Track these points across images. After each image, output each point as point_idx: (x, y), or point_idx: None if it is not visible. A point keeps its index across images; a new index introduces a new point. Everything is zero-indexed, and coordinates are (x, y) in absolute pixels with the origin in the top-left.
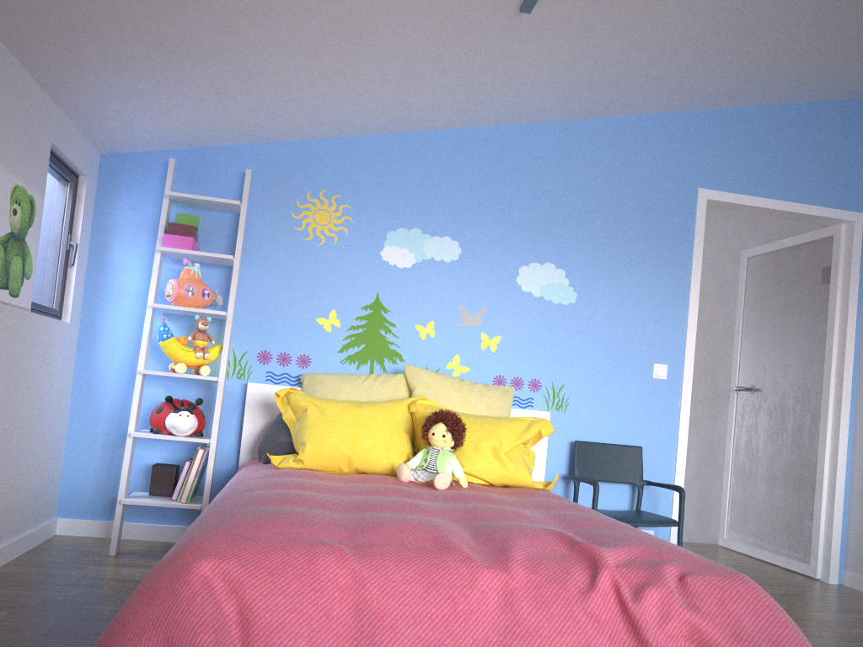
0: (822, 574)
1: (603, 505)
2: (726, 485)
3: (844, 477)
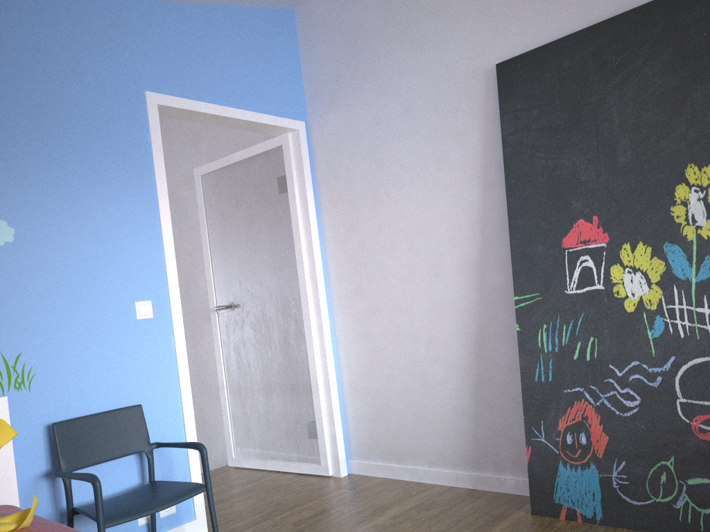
0: (334, 470)
1: (108, 489)
2: (225, 406)
3: (335, 374)
